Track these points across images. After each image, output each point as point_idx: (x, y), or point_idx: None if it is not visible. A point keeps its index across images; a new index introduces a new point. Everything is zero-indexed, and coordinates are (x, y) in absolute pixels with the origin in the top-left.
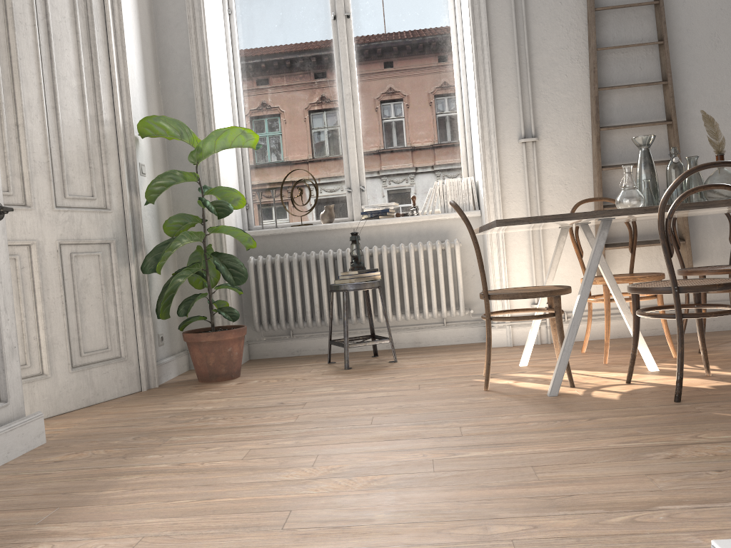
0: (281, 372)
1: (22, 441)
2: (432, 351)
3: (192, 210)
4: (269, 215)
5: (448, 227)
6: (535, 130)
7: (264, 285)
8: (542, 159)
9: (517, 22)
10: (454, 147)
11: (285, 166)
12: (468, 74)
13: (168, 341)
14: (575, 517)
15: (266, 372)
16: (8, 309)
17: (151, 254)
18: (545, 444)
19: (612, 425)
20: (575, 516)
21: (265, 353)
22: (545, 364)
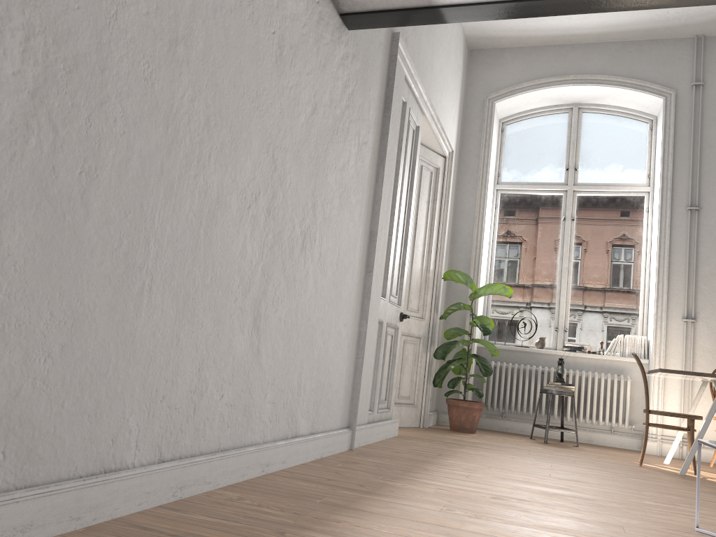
0: (501, 436)
1: (393, 430)
2: (602, 447)
3: (456, 324)
4: (499, 336)
5: (623, 366)
6: (694, 314)
7: (492, 380)
8: (697, 334)
9: (690, 244)
10: (634, 313)
11: (515, 306)
12: (651, 269)
13: (431, 402)
14: (679, 497)
15: (491, 434)
16: (396, 364)
17: (440, 348)
18: (672, 484)
19: (711, 487)
20: (679, 497)
21: (483, 425)
22: (681, 465)
